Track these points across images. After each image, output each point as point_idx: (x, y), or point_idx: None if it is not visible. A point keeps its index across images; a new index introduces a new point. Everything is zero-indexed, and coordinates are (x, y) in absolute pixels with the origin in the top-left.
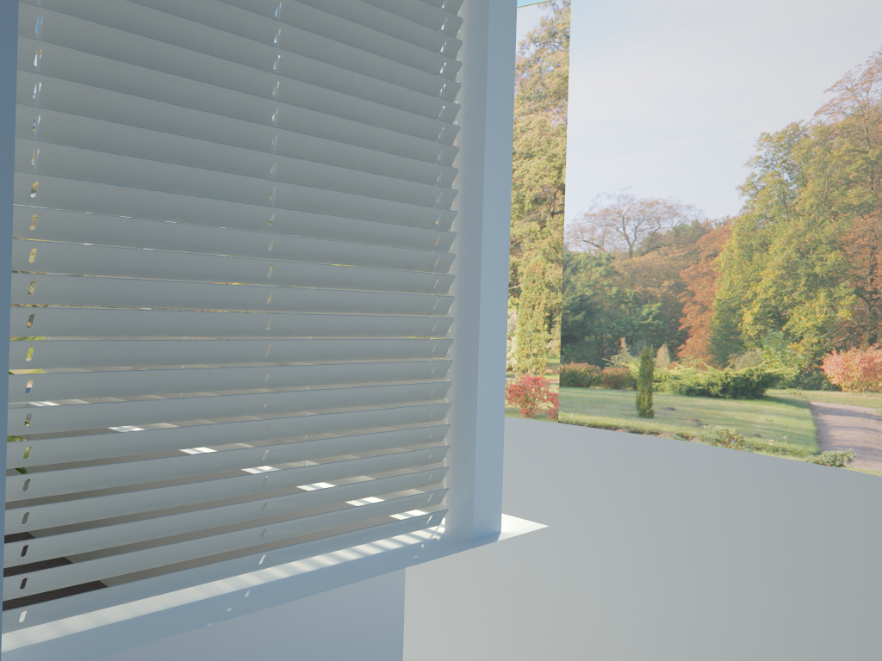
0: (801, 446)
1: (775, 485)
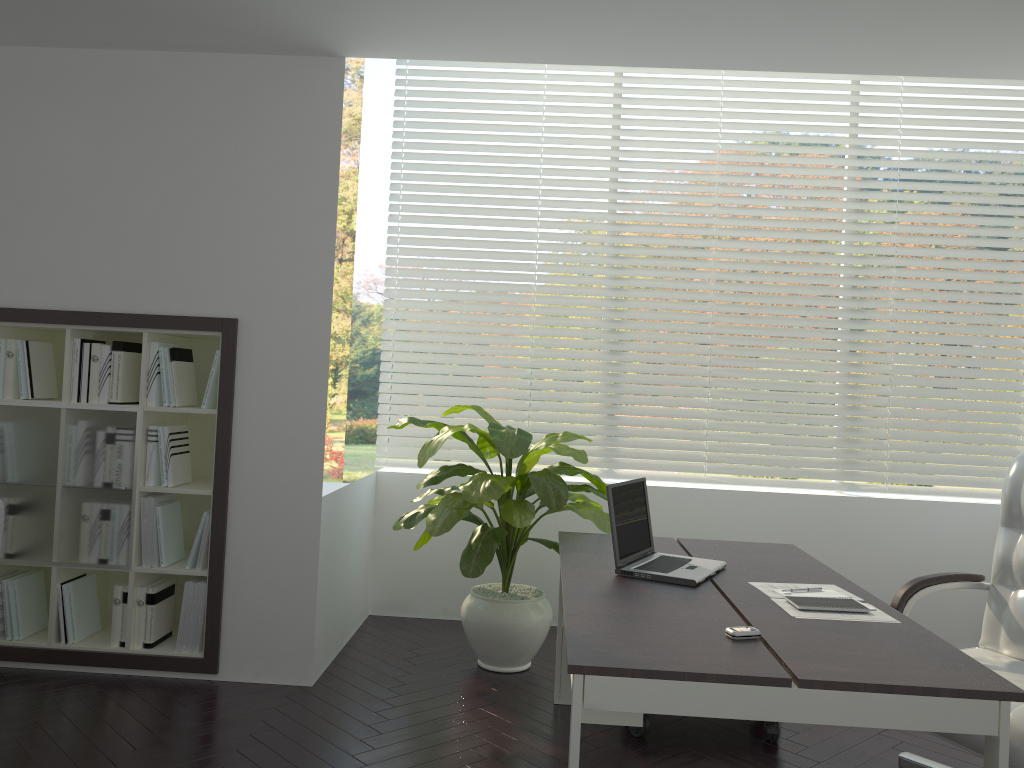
0: None
1: None
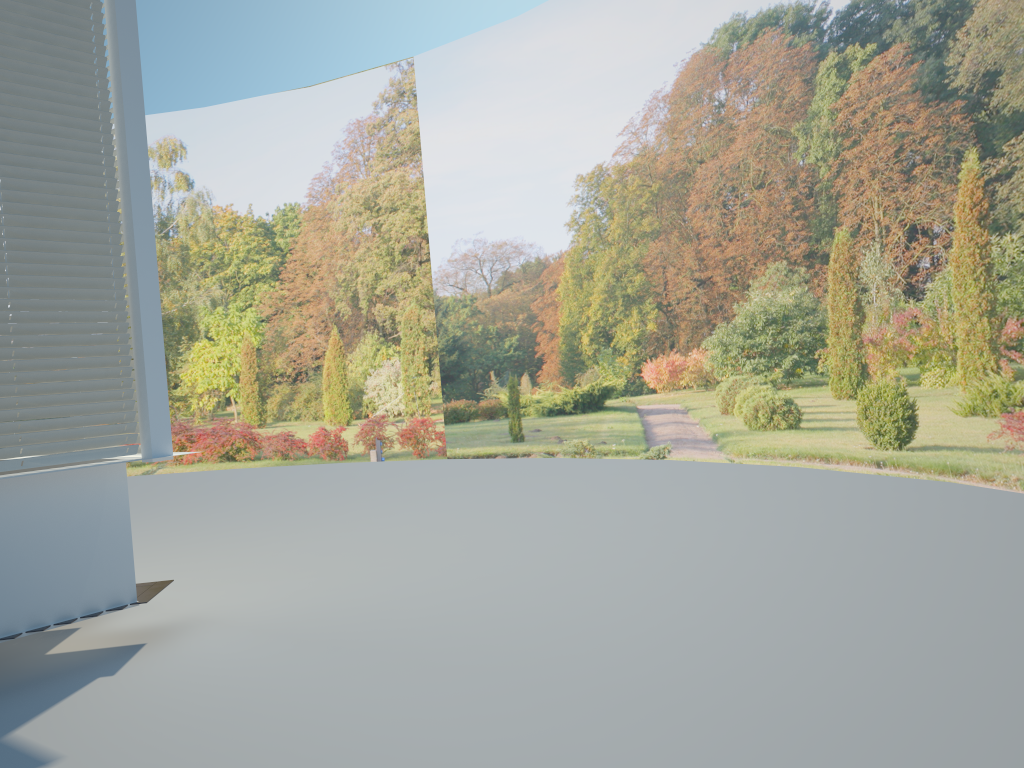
0: (635, 446)
1: (589, 477)
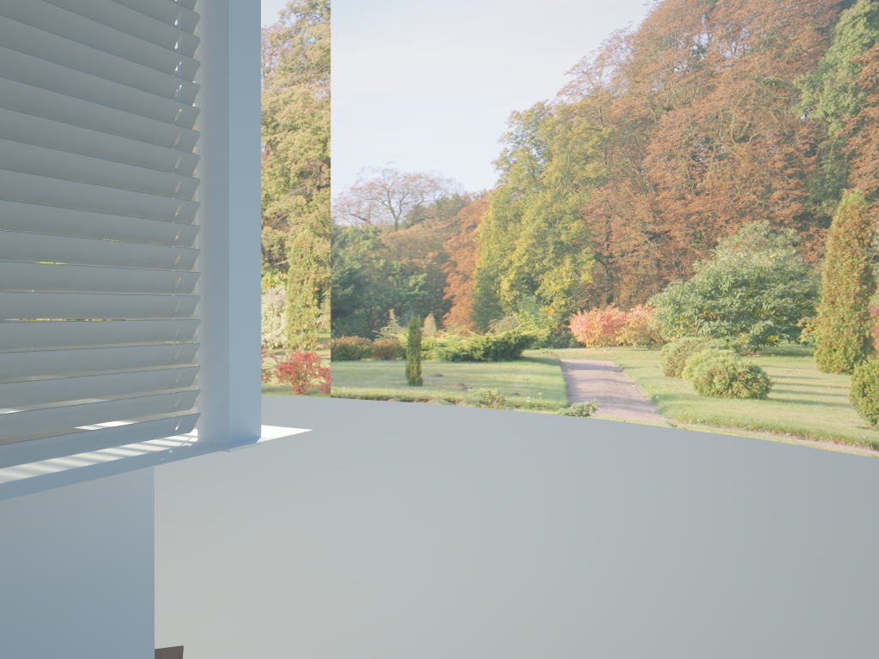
0: (554, 400)
1: (533, 435)
